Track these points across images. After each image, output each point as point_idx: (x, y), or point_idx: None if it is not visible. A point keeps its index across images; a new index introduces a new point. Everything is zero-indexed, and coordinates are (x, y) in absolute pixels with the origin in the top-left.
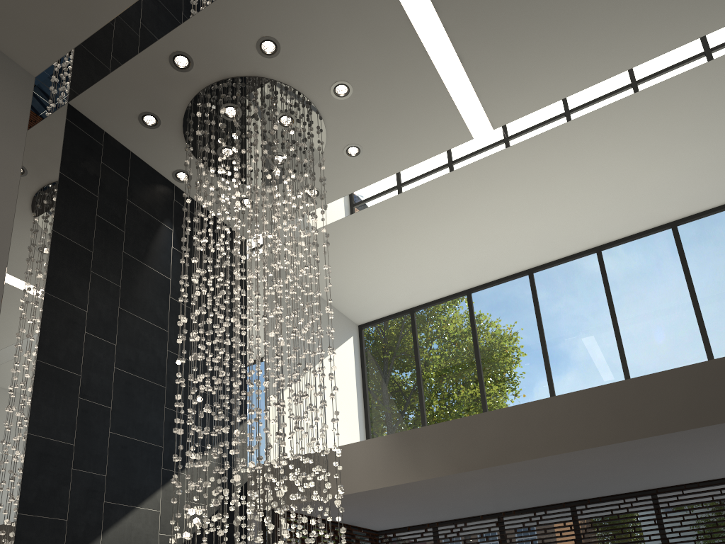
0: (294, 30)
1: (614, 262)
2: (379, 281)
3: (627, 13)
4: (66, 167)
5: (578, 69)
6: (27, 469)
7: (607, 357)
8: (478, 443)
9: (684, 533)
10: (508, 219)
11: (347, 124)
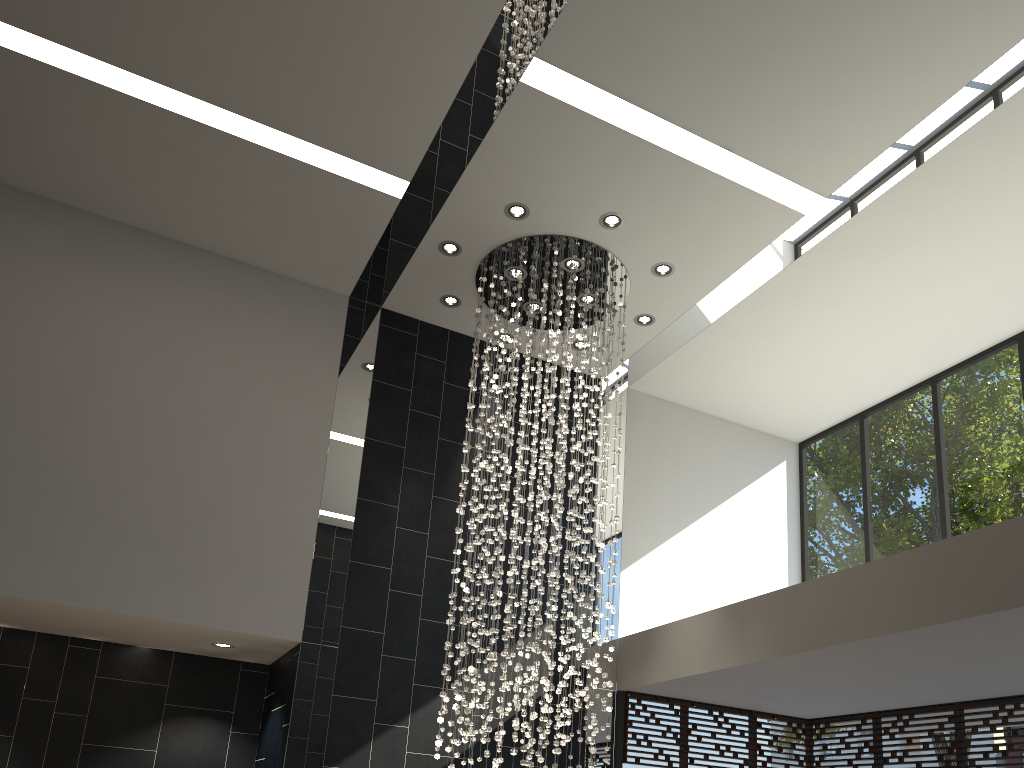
0: (532, 190)
1: None
2: (792, 390)
3: (923, 21)
4: (378, 372)
5: (899, 100)
6: (341, 657)
7: None
8: (800, 619)
9: None
10: (931, 284)
11: (639, 247)
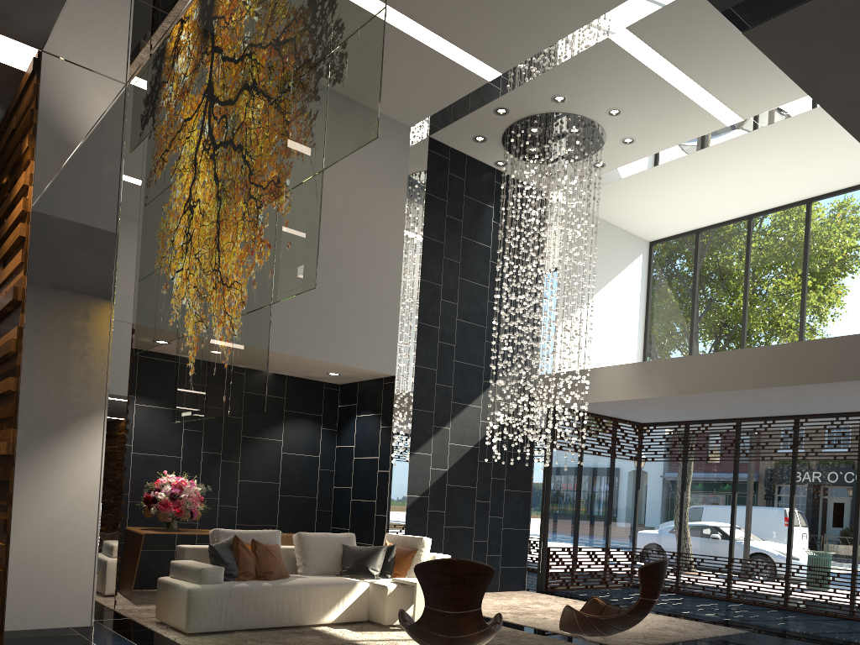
0: (577, 90)
1: None
2: (664, 213)
3: None
4: (428, 187)
5: None
6: (415, 385)
7: (856, 292)
8: (693, 375)
9: None
10: (775, 169)
11: (621, 128)
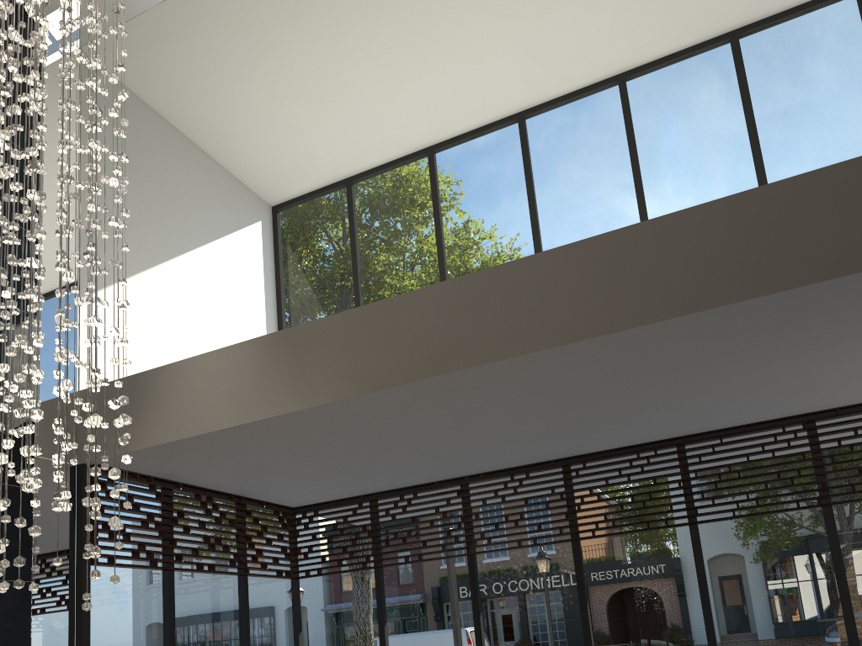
0: None
1: (644, 98)
2: (290, 123)
3: None
4: None
5: None
6: None
7: None
8: (398, 343)
9: (720, 501)
10: (480, 7)
11: None
